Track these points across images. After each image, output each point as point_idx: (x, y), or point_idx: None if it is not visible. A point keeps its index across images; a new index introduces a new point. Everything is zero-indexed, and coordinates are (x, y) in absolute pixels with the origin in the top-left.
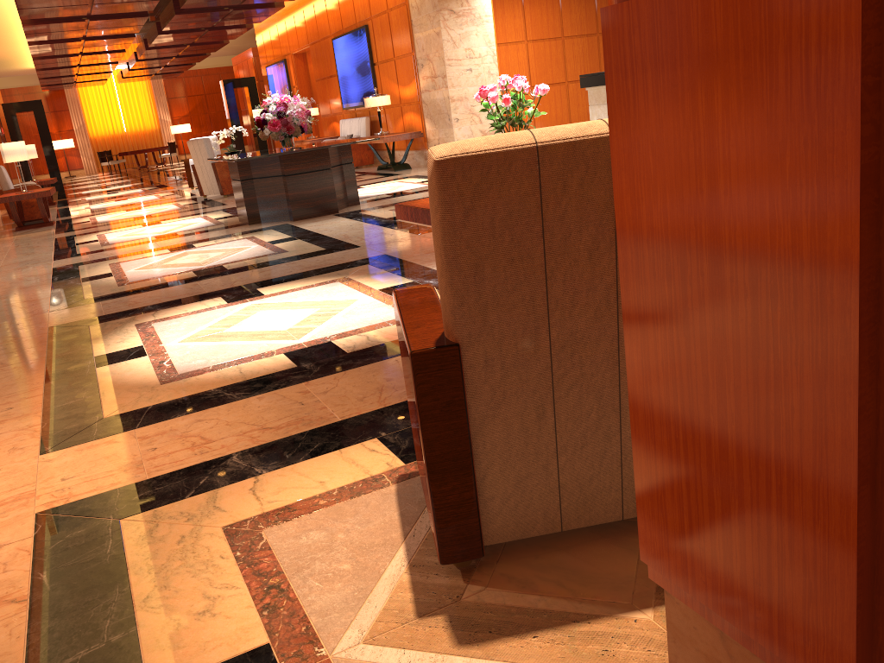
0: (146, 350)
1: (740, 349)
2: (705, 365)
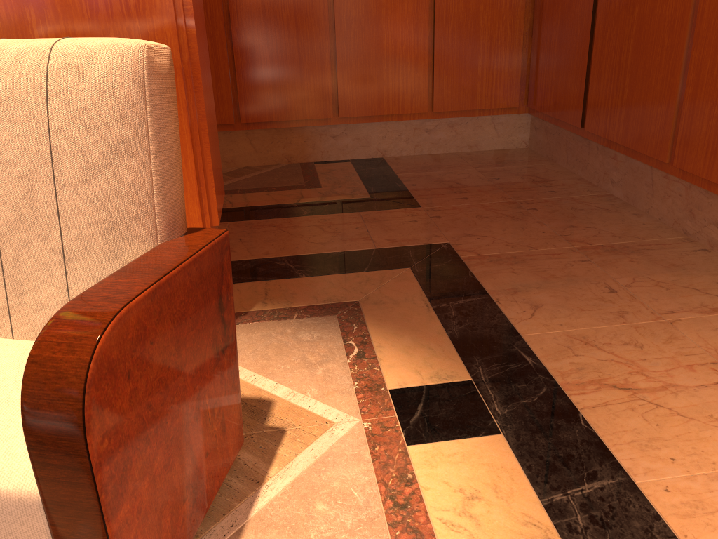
0: None
1: (210, 96)
2: (210, 109)
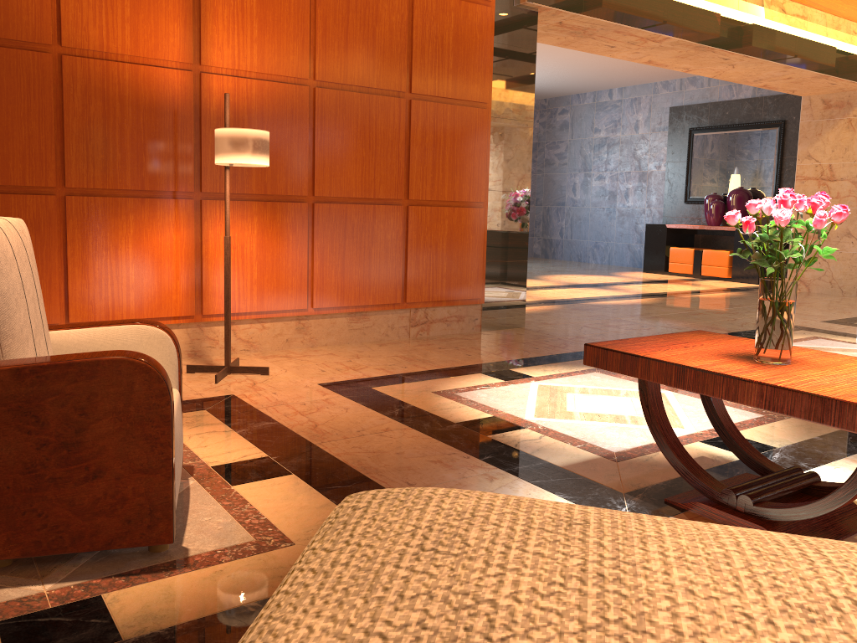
0: (517, 379)
1: None
2: None
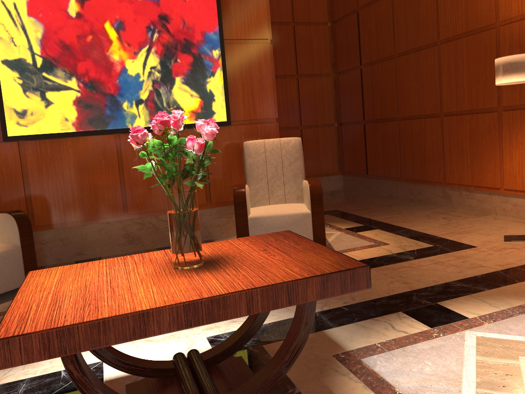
0: None
1: None
2: None
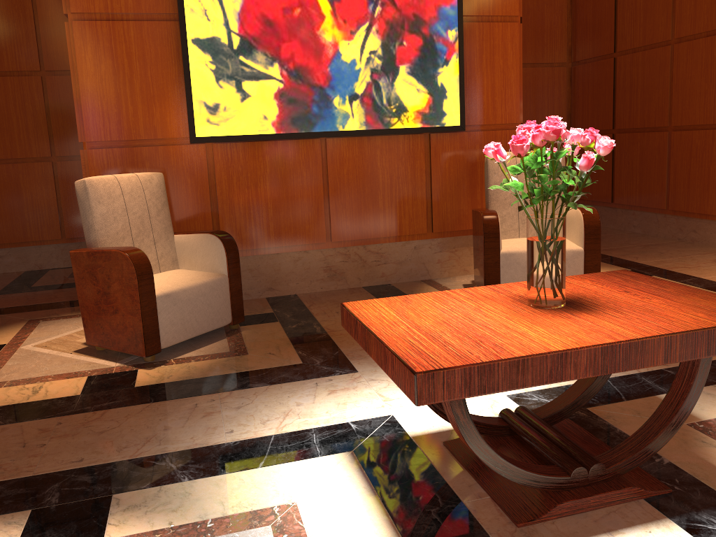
0: None
1: None
2: None
